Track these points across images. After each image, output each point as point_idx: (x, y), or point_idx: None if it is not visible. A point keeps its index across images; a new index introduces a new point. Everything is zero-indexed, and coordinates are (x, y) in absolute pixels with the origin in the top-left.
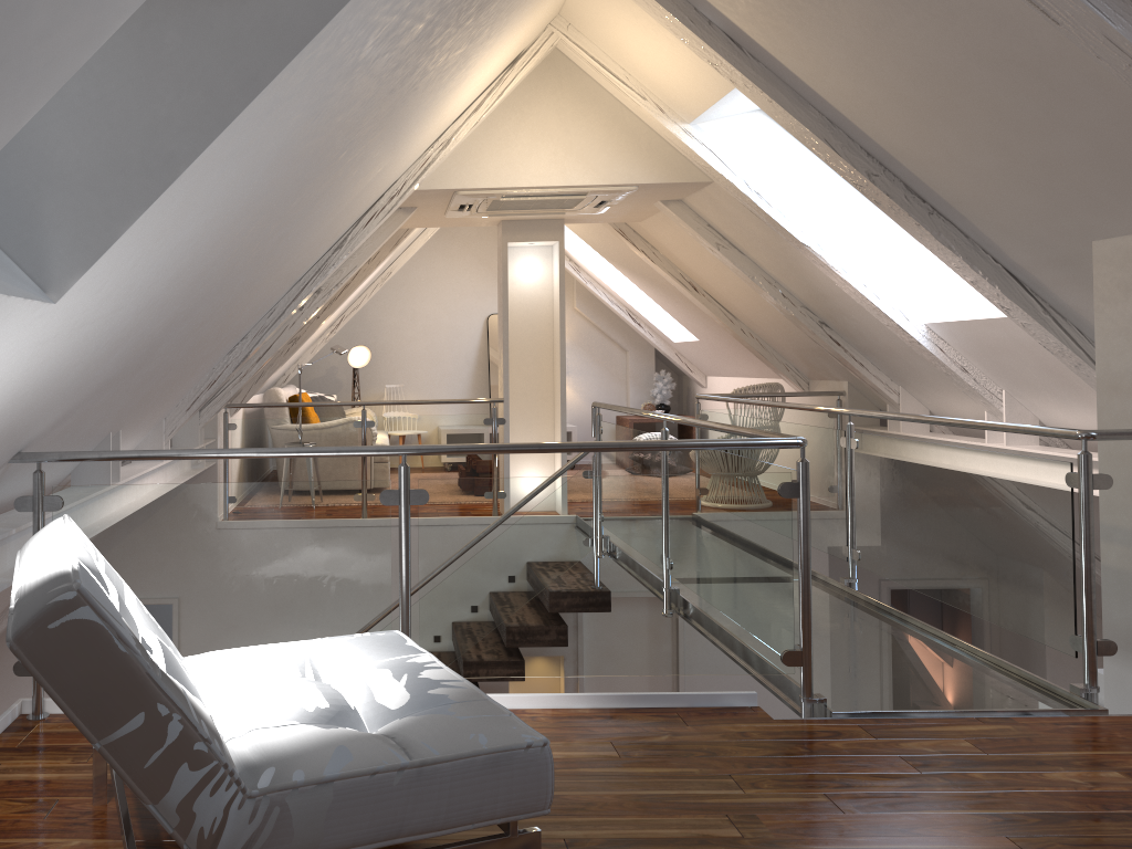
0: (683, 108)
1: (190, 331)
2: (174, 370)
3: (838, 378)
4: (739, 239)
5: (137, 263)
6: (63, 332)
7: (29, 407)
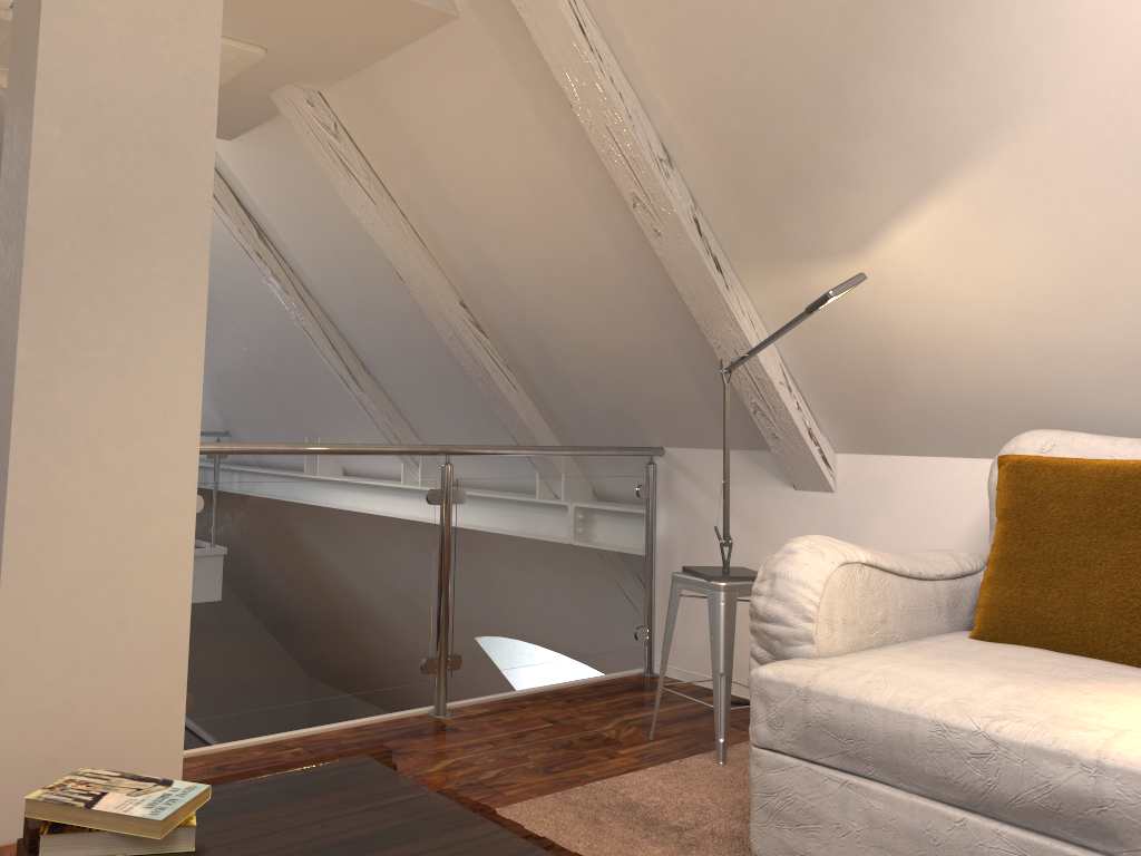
0: None
1: (223, 367)
2: (277, 392)
3: None
4: None
5: None
6: None
7: None
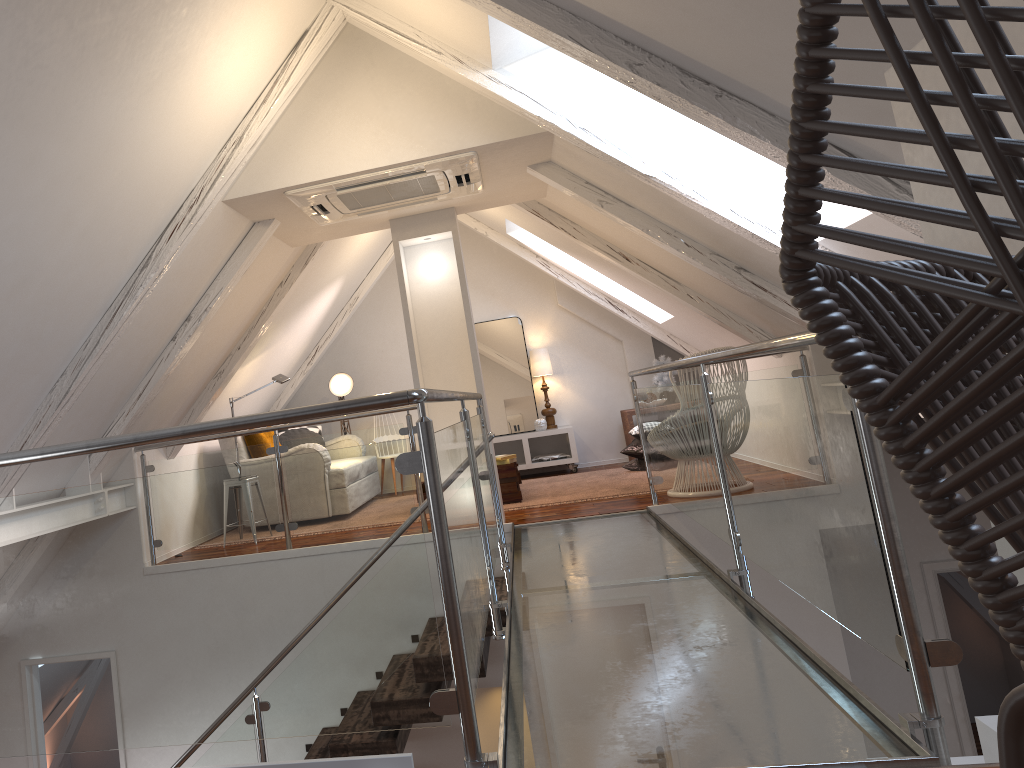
0: (476, 53)
1: None
2: None
3: (798, 331)
4: (617, 190)
5: None
6: None
7: None
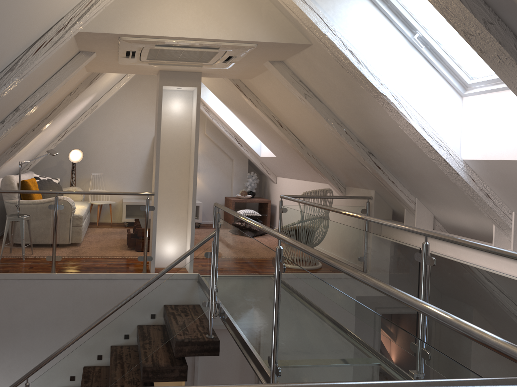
0: None
1: None
2: None
3: (368, 188)
4: (321, 91)
5: None
6: None
7: None
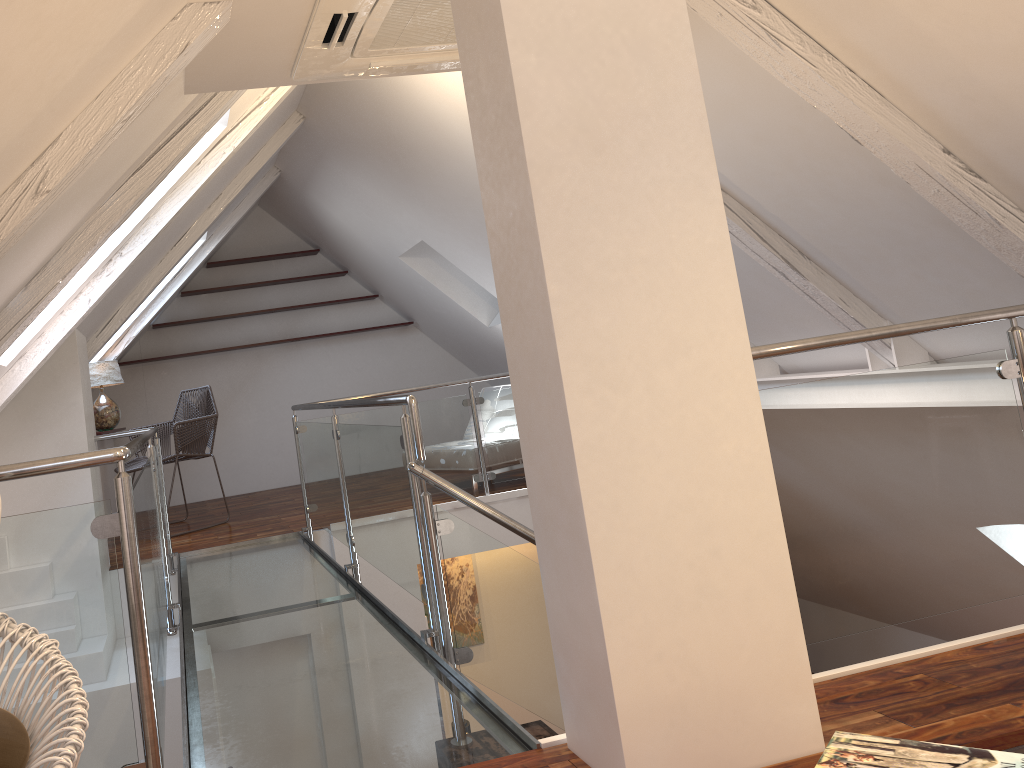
0: None
1: None
2: None
3: None
4: None
5: None
6: None
7: None
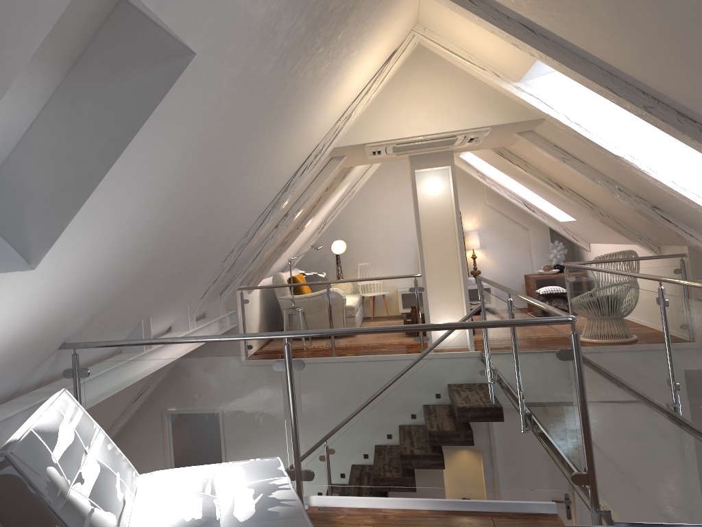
0: (512, 73)
1: (175, 258)
2: (176, 279)
3: (680, 244)
4: (577, 153)
5: (93, 236)
6: (53, 281)
7: (54, 321)
